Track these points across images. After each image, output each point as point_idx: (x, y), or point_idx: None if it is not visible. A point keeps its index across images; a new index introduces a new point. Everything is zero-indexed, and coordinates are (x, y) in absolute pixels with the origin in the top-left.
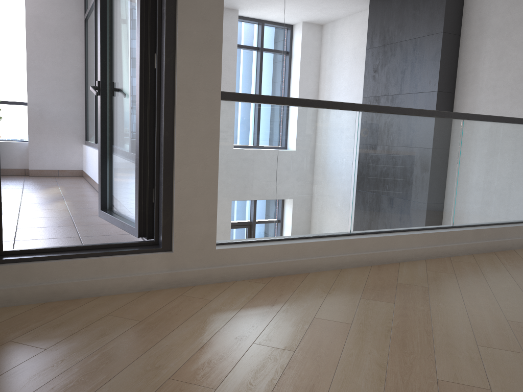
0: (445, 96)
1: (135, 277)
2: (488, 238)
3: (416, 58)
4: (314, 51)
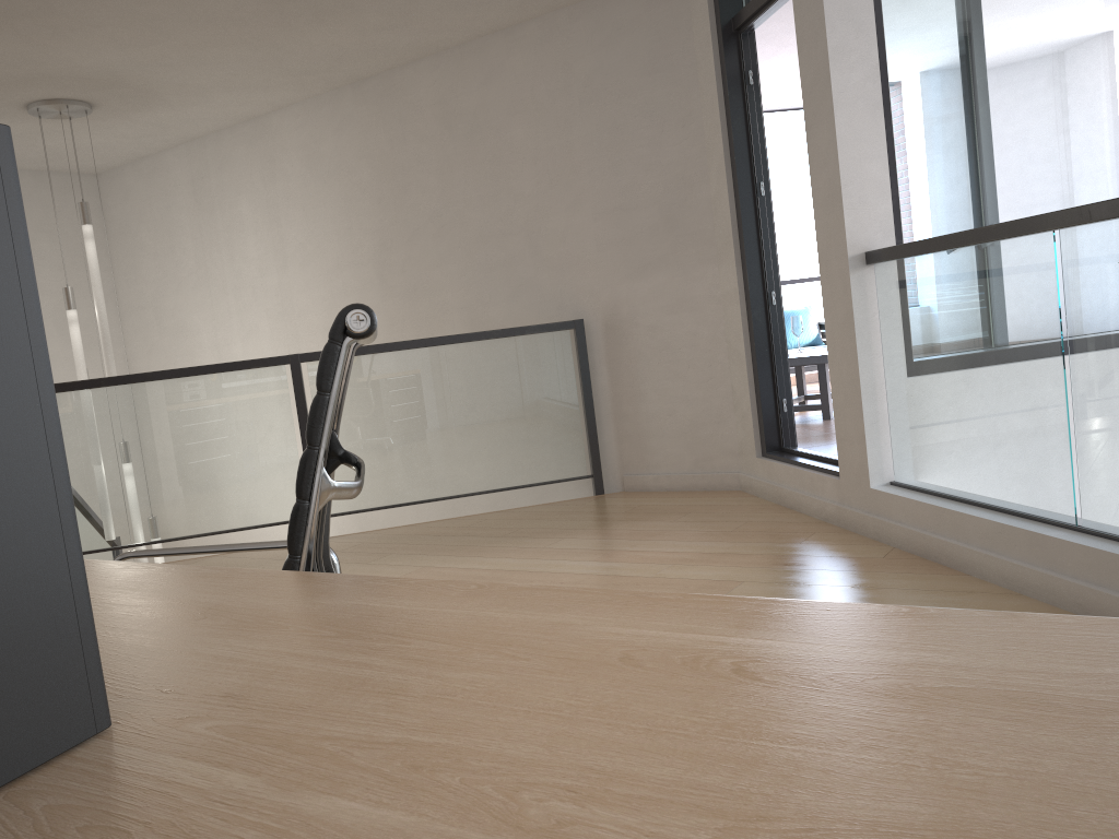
0: None
1: (816, 500)
2: None
3: None
4: None
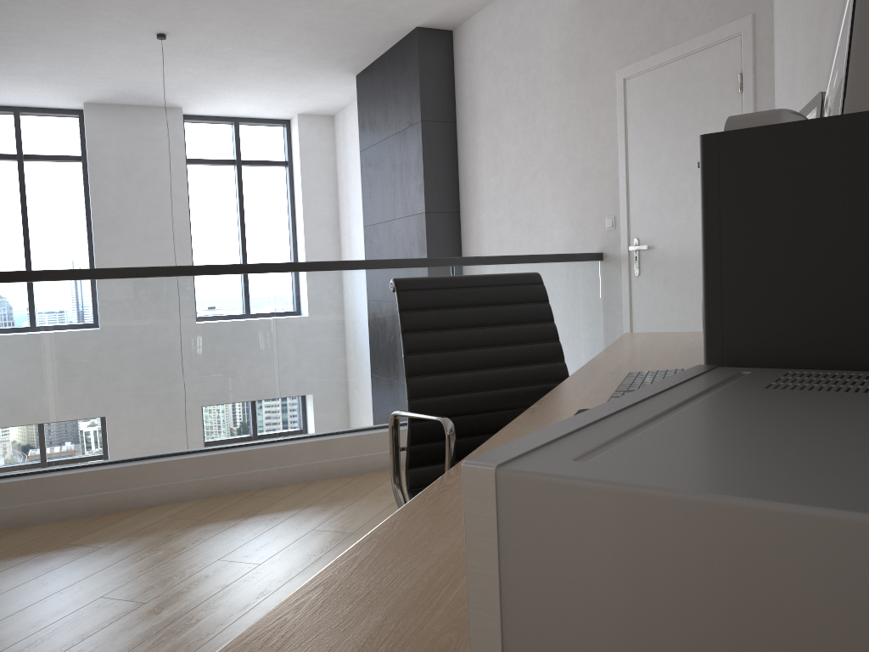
0: (442, 218)
1: None
2: (349, 452)
3: (403, 162)
4: (324, 158)
